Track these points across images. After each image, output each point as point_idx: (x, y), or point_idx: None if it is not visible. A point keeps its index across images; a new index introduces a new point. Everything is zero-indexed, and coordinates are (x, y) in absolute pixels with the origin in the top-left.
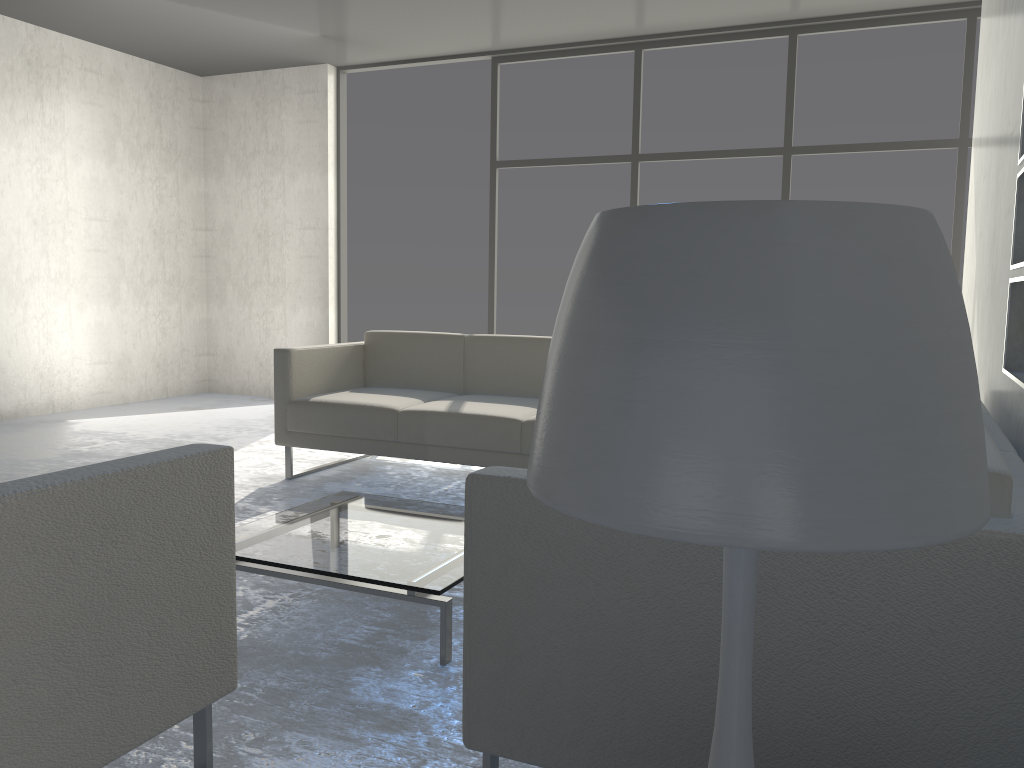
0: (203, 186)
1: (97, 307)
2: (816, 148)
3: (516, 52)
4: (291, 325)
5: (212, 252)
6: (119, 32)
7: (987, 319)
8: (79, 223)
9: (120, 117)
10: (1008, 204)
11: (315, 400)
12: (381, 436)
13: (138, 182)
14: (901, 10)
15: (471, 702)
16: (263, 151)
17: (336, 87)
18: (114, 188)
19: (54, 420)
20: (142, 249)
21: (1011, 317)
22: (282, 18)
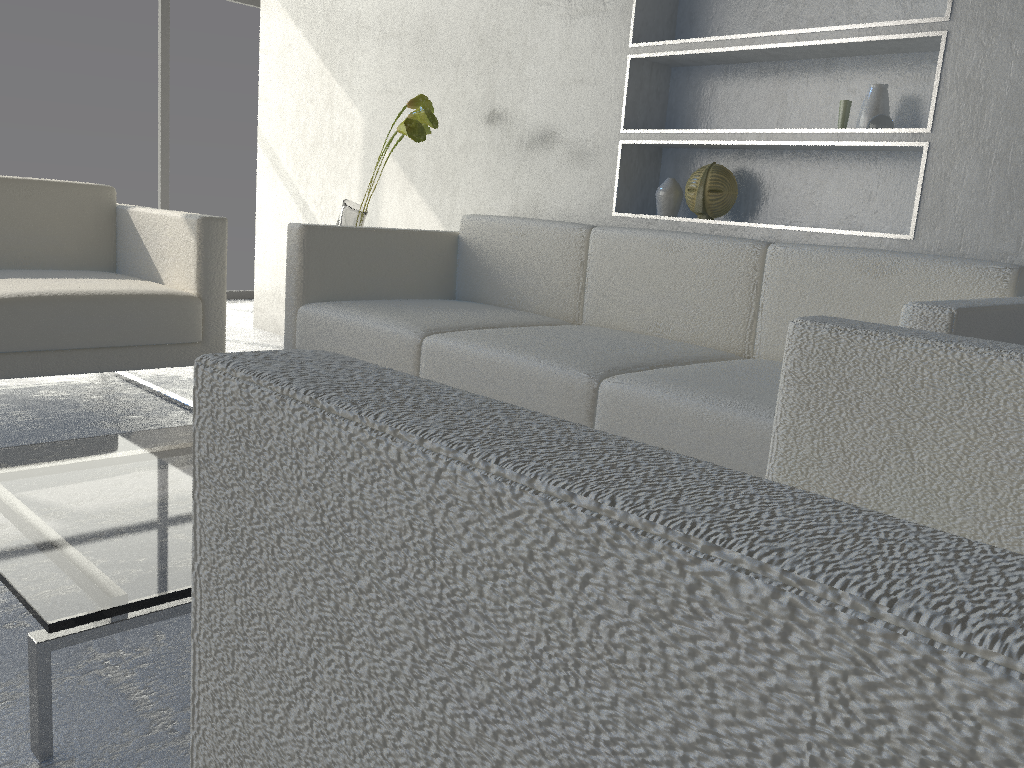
0: None
1: None
2: None
3: None
4: None
5: None
6: None
7: (481, 172)
8: None
9: None
10: (574, 76)
11: None
12: None
13: None
14: None
15: None
16: None
17: None
18: None
19: None
20: None
21: (620, 172)
22: None
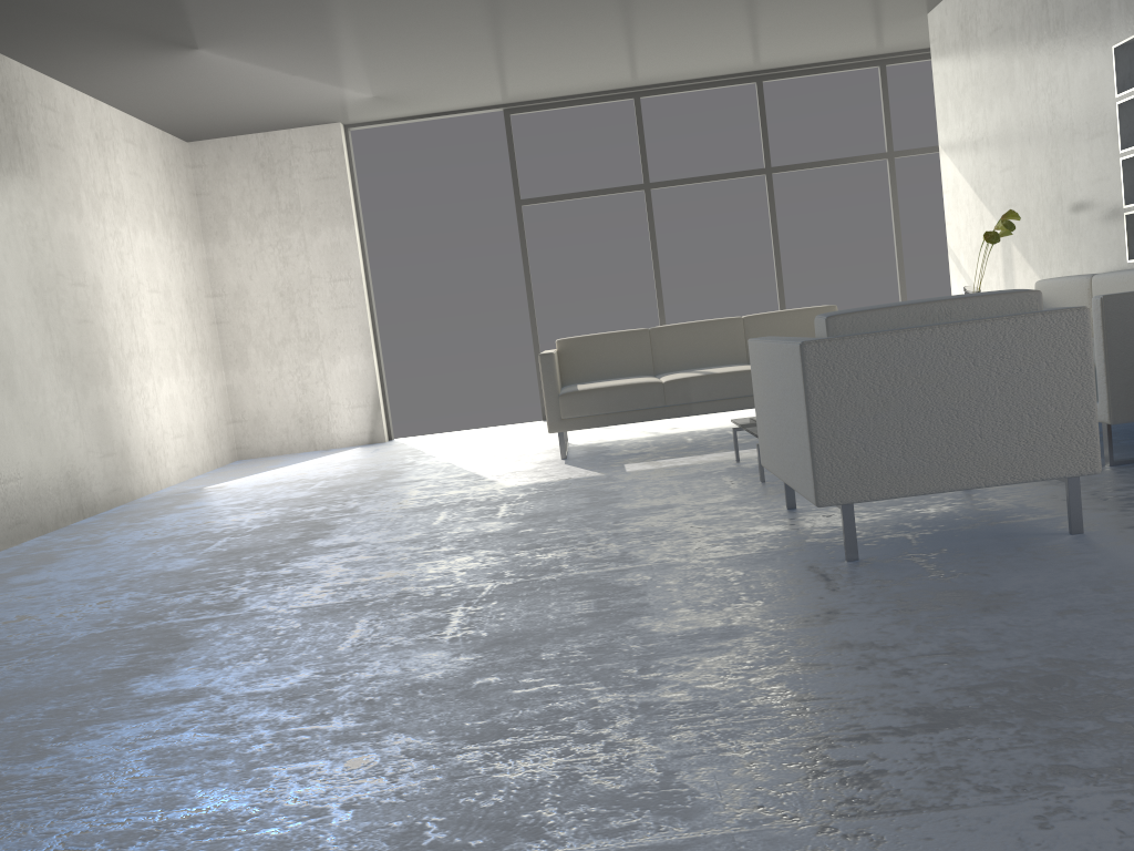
0: (204, 252)
1: (168, 380)
2: (789, 167)
3: (529, 104)
4: (332, 376)
5: (225, 317)
6: (175, 101)
7: (1061, 248)
8: (146, 296)
9: (151, 187)
10: (1097, 176)
11: (584, 389)
12: (651, 404)
13: (170, 251)
14: (836, 61)
15: (1114, 401)
16: (275, 211)
17: (346, 144)
18: (159, 258)
19: (191, 490)
20: (182, 319)
21: (1128, 233)
22: (361, 83)
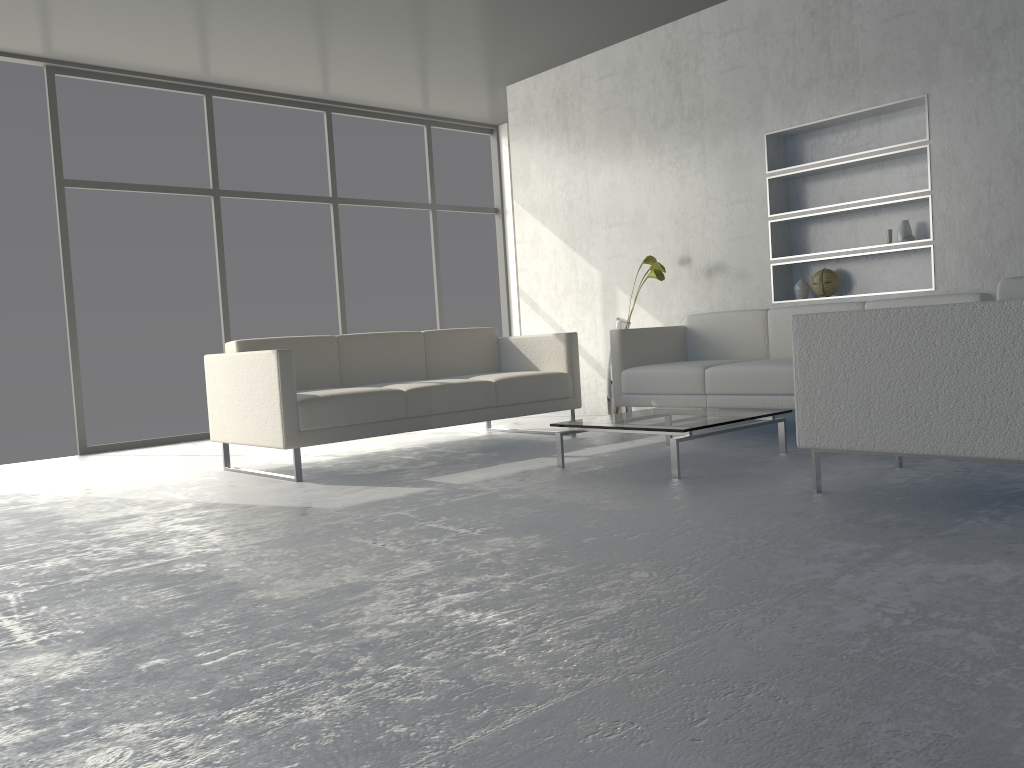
0: None
1: None
2: (354, 200)
3: (84, 68)
4: None
5: None
6: None
7: (686, 292)
8: None
9: None
10: (738, 234)
11: (325, 395)
12: (396, 415)
13: None
14: (395, 111)
15: None
16: None
17: None
18: None
19: None
20: None
21: (773, 280)
22: None
